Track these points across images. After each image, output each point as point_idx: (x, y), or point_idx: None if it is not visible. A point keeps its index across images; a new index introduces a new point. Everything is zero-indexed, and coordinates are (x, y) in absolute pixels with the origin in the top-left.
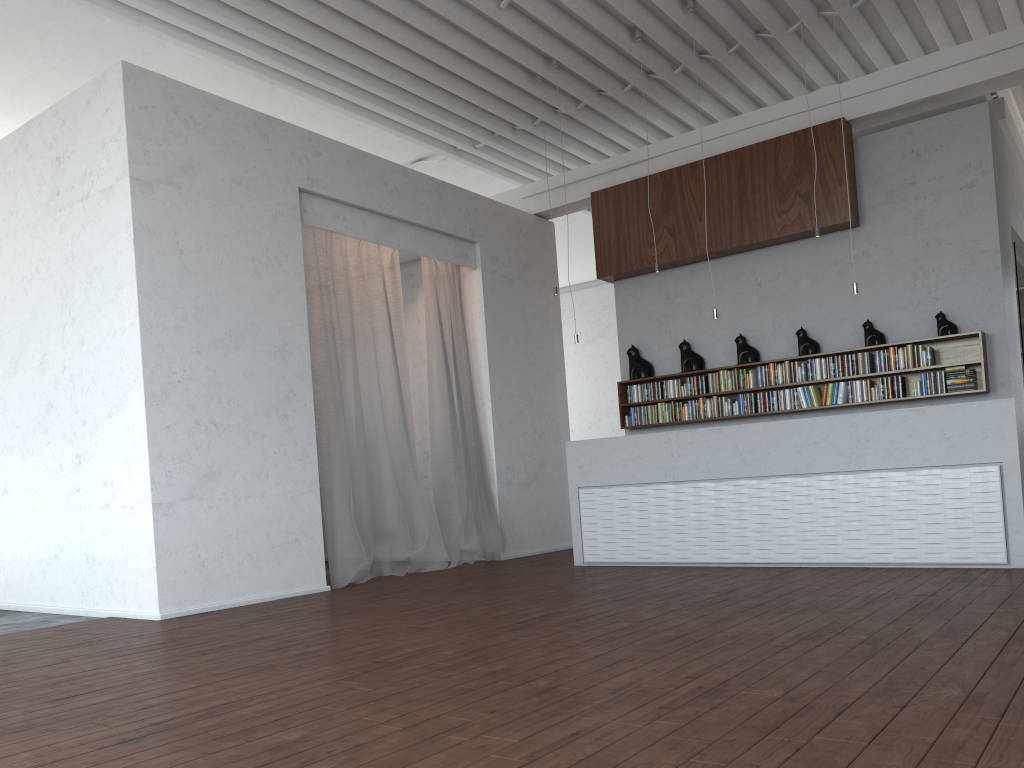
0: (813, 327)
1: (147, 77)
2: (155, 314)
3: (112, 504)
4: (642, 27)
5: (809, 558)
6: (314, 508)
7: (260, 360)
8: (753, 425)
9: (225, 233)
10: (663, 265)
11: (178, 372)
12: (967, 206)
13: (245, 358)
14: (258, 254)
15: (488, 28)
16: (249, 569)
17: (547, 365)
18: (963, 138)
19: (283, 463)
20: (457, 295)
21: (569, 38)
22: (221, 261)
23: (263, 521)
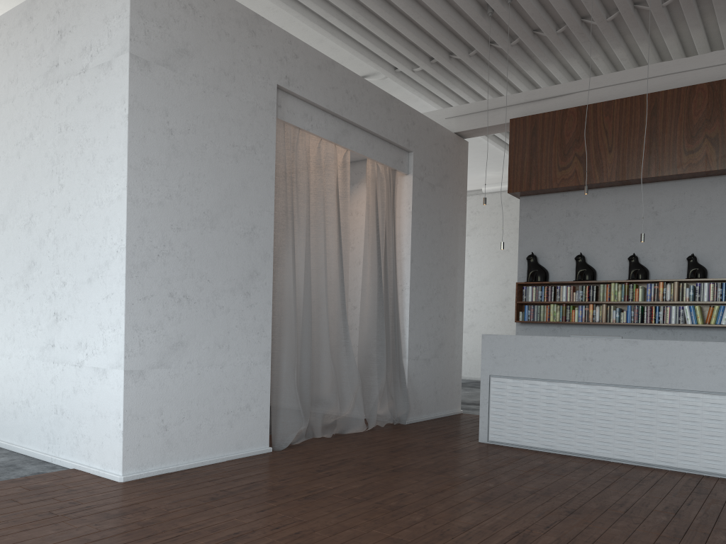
0: (702, 254)
1: None
2: (142, 189)
3: (84, 364)
4: None
5: (712, 468)
6: (265, 377)
7: (231, 240)
8: (669, 342)
9: (211, 119)
10: (569, 187)
11: (158, 246)
12: None
13: (218, 237)
14: (238, 142)
15: None
16: (205, 433)
17: (452, 261)
18: None
19: (242, 336)
20: (391, 195)
21: None
22: (205, 145)
23: (221, 389)
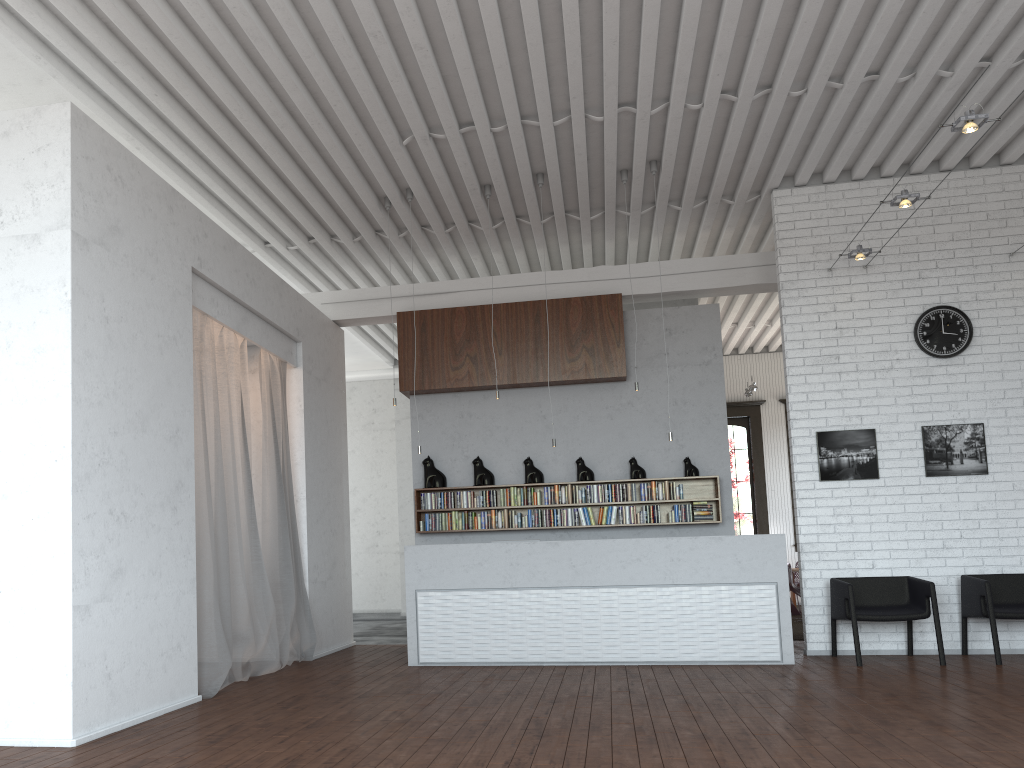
0: (588, 457)
1: (89, 125)
2: (84, 387)
3: None
4: (497, 188)
5: (631, 657)
6: (192, 609)
7: (159, 446)
8: (586, 541)
9: (140, 305)
10: (463, 388)
11: (99, 454)
12: (704, 378)
13: (149, 442)
14: (162, 331)
15: (377, 156)
16: (143, 680)
17: (338, 466)
18: (702, 327)
19: (172, 559)
20: (282, 391)
21: (437, 181)
22: (136, 335)
23: (156, 625)
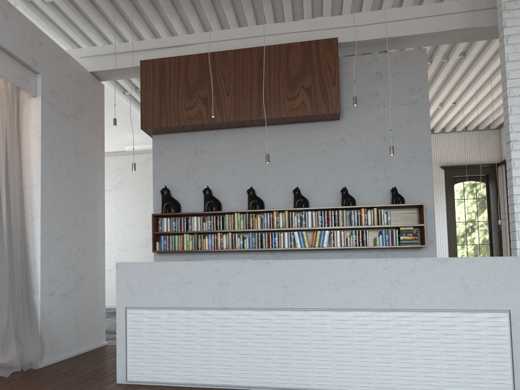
0: (304, 188)
1: None
2: None
3: None
4: None
5: (344, 386)
6: None
7: None
8: (298, 261)
9: None
10: (195, 126)
11: None
12: (411, 116)
13: None
14: None
15: None
16: None
17: (92, 194)
18: (410, 70)
19: None
20: (15, 115)
21: None
22: None
23: None
